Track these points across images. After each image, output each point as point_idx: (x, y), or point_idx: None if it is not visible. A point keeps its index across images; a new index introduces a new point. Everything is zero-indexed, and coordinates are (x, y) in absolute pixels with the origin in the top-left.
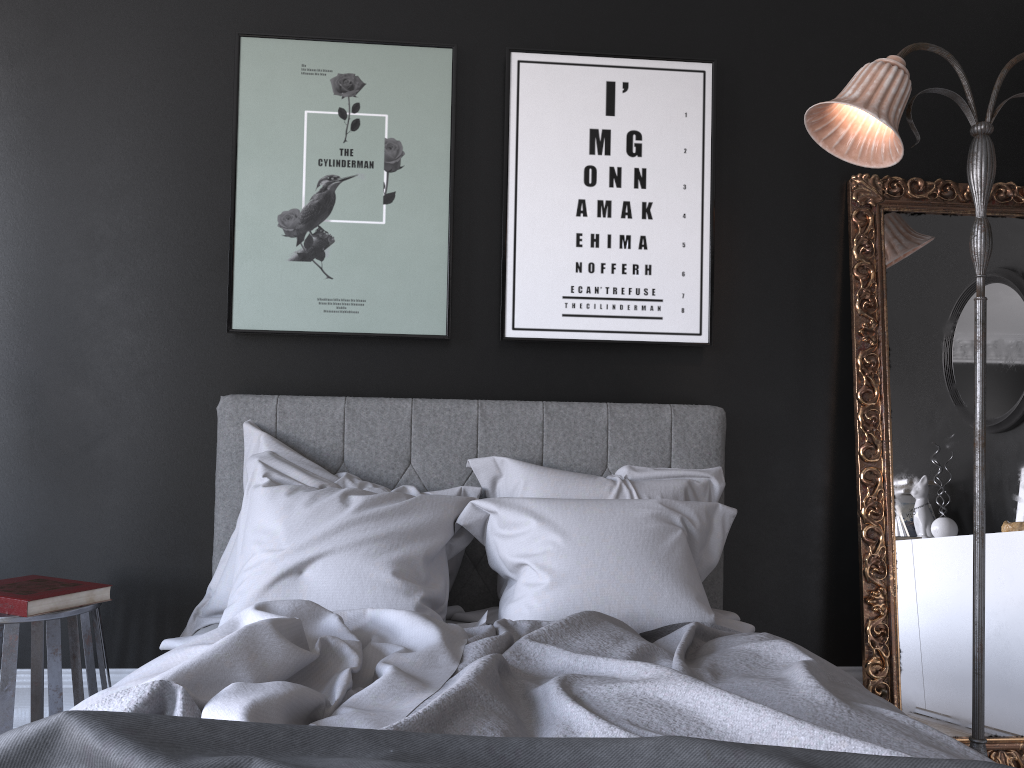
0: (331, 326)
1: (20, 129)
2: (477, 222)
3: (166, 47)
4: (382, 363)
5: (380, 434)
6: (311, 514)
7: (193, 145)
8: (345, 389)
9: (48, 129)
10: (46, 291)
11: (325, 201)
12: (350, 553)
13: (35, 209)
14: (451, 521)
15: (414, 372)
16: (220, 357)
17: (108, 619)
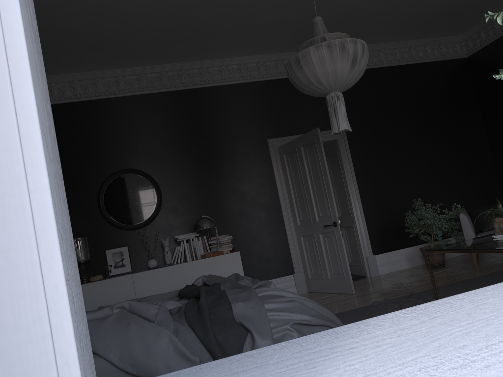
0: None
1: None
2: None
3: None
4: None
5: None
6: None
7: None
8: None
9: None
10: None
11: None
12: None
13: None
14: None
15: None
16: None
17: None
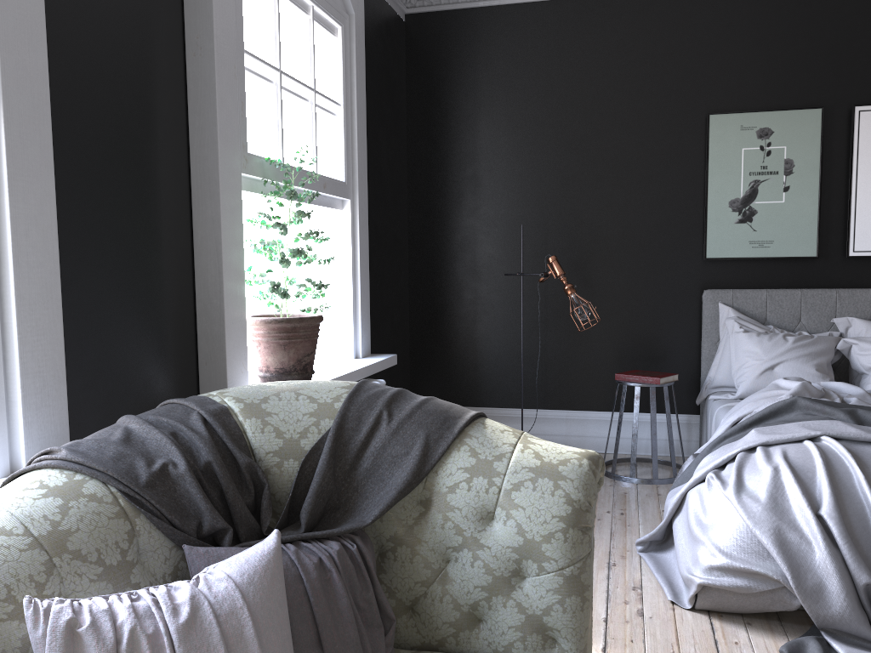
0: (755, 254)
1: (602, 169)
2: (832, 197)
3: (670, 122)
4: (780, 271)
5: (785, 307)
6: (772, 344)
7: (684, 169)
8: (760, 284)
9: (615, 168)
10: (616, 243)
11: (752, 193)
12: (794, 361)
13: (610, 206)
14: (833, 348)
15: (797, 275)
16: (698, 271)
17: (647, 391)
